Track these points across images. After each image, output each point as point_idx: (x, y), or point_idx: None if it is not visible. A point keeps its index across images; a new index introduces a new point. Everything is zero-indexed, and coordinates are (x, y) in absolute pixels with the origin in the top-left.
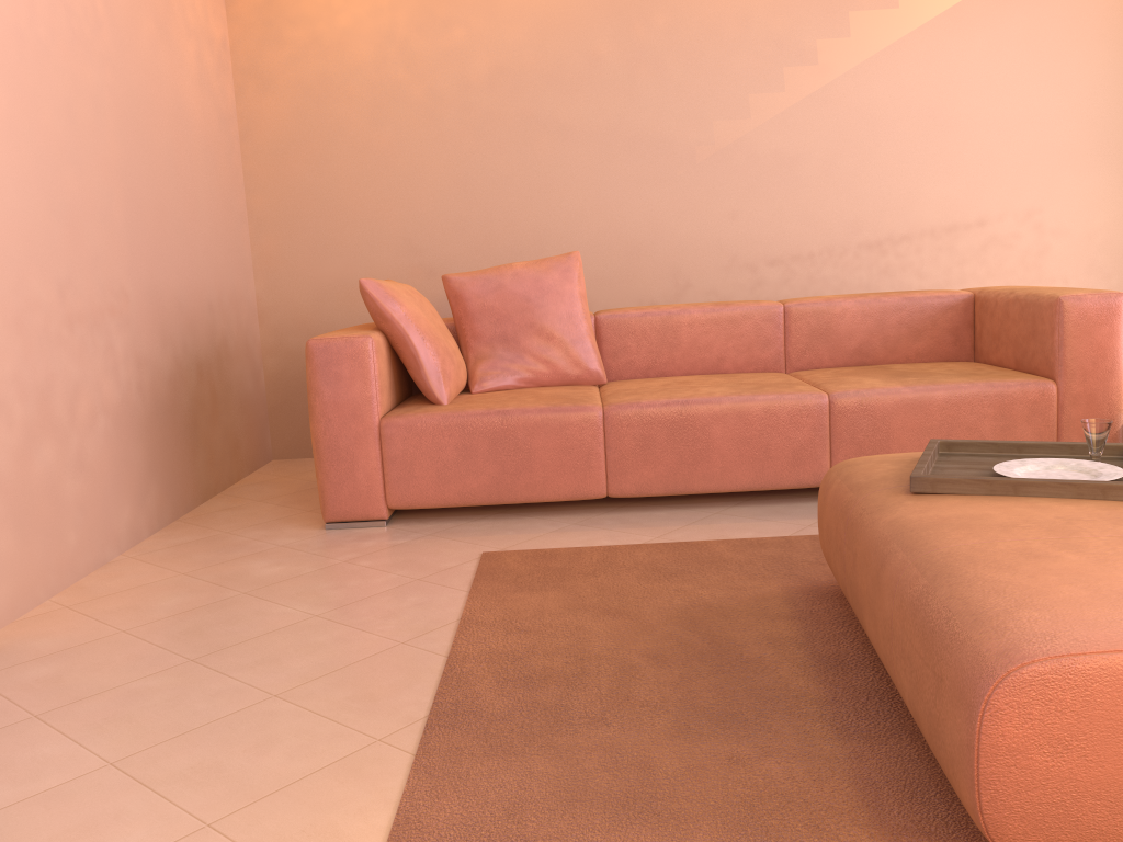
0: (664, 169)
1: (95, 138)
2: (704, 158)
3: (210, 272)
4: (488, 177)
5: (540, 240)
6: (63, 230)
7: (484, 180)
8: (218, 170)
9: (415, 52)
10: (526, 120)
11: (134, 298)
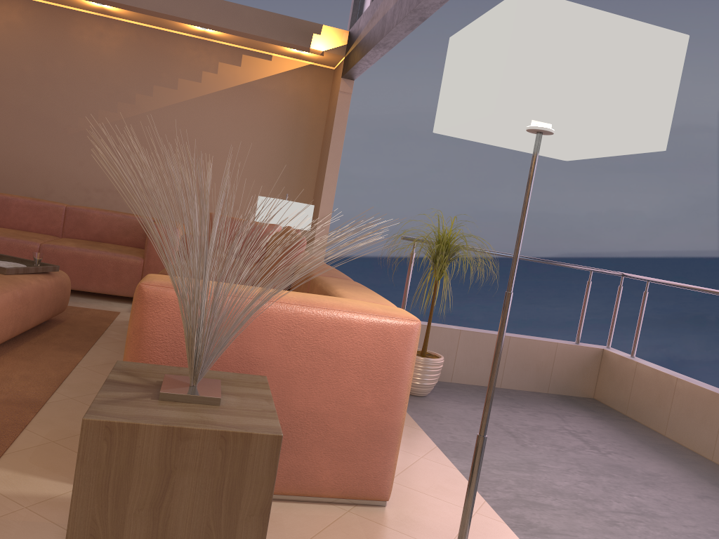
0: (49, 133)
1: None
2: (71, 133)
3: None
4: None
5: None
6: None
7: None
8: None
9: None
10: None
11: None
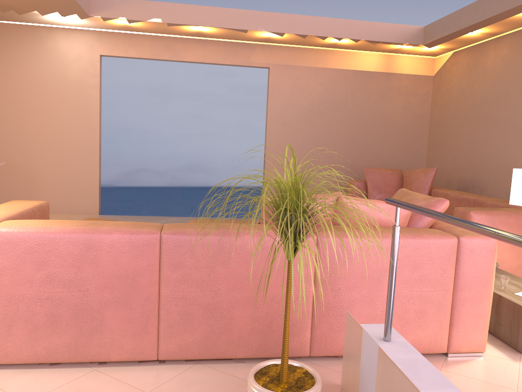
0: (520, 138)
1: (337, 129)
2: None
3: (391, 161)
4: (474, 137)
5: (483, 162)
6: (317, 149)
7: (473, 138)
8: (408, 132)
9: (465, 93)
10: (486, 116)
11: (343, 165)
